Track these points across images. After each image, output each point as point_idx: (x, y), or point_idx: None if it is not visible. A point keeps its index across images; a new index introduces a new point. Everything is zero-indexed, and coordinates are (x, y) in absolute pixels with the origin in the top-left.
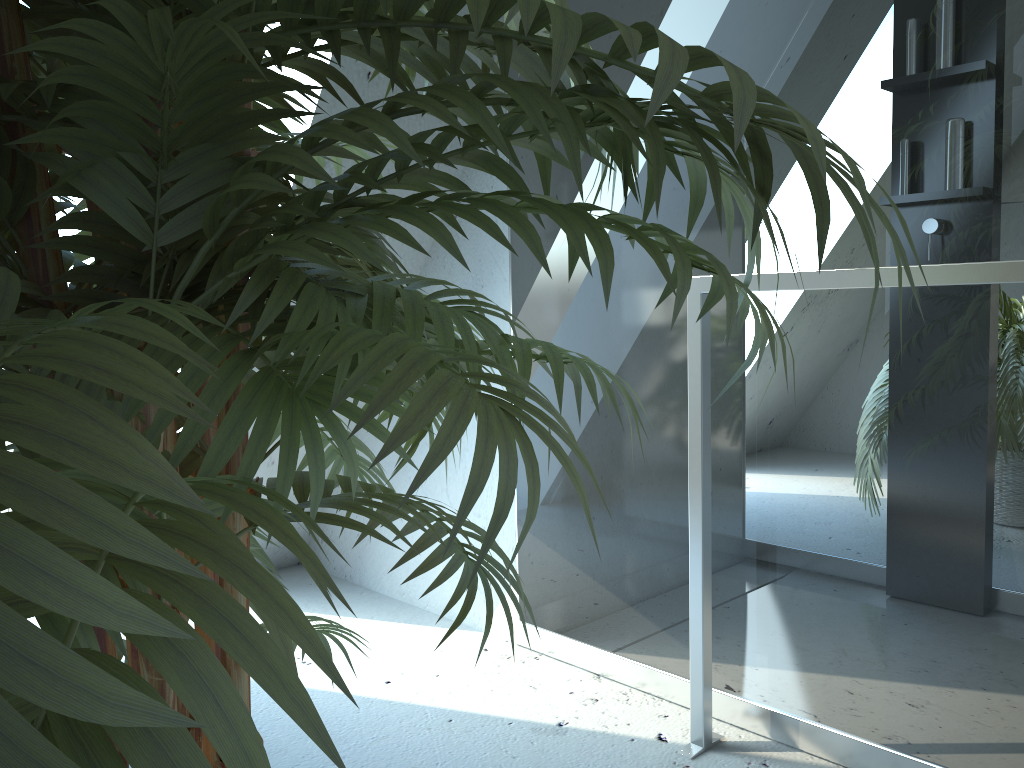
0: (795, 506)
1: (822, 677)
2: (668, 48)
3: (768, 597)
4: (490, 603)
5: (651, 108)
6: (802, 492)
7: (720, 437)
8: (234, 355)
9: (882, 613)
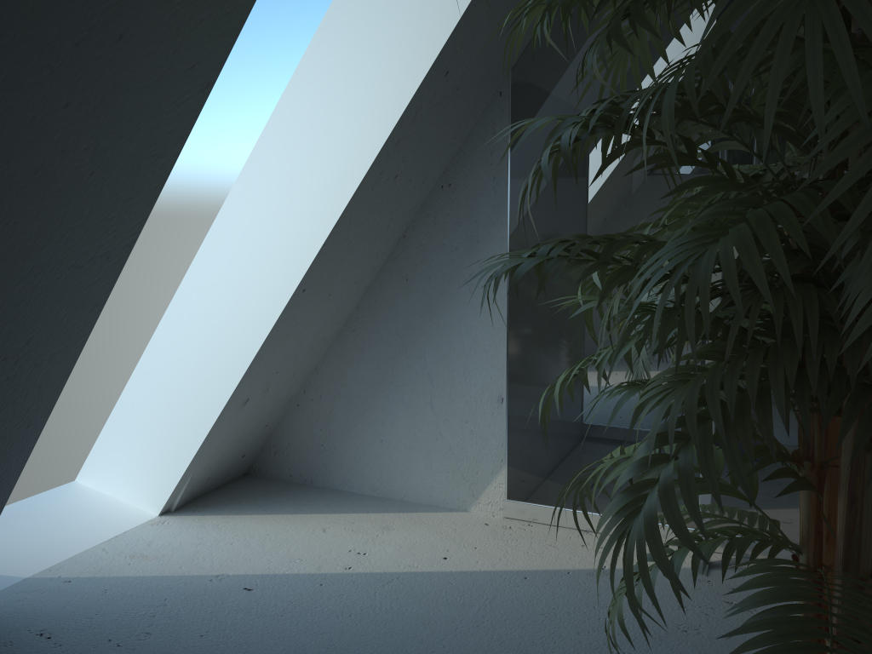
0: None
1: (778, 510)
2: None
3: None
4: None
5: None
6: None
7: None
8: None
9: None
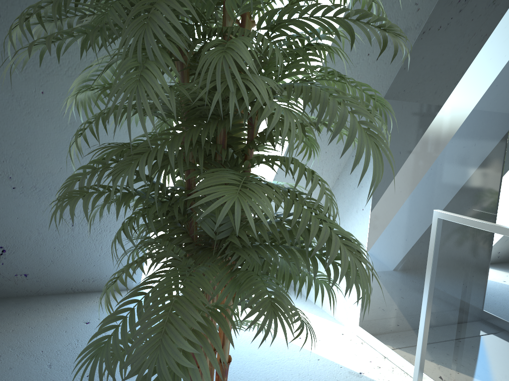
0: (469, 312)
1: None
2: (322, 237)
3: (454, 346)
4: (307, 333)
5: (312, 254)
6: (473, 307)
7: (444, 274)
8: (229, 272)
9: (497, 366)
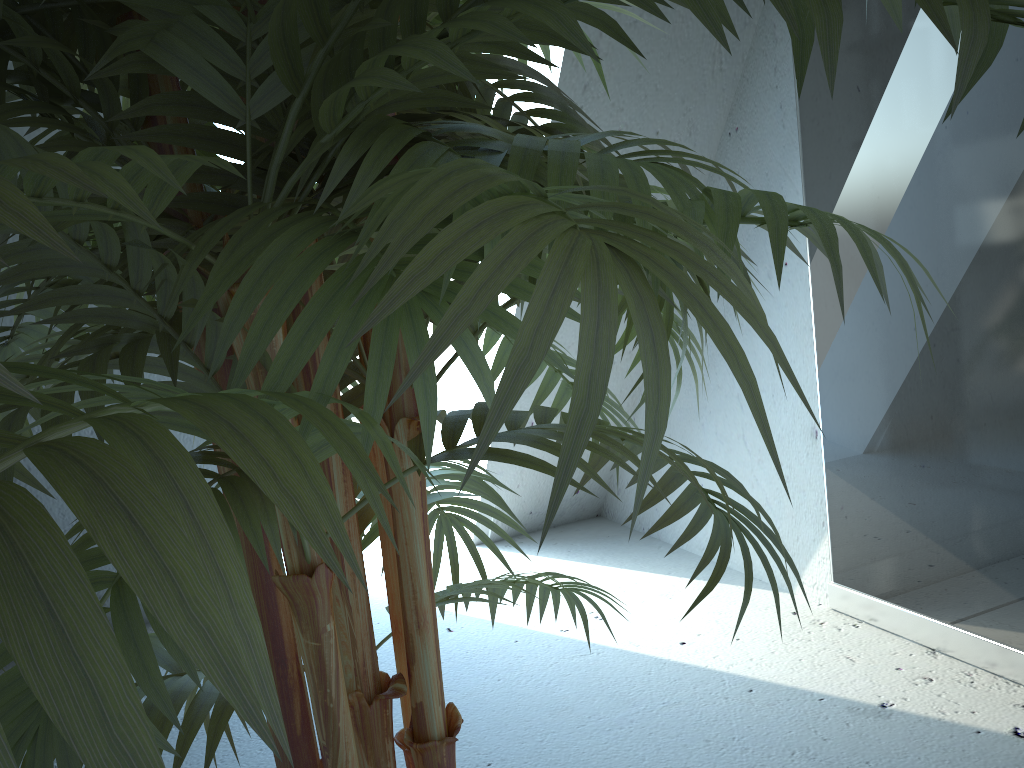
0: None
1: None
2: None
3: None
4: (748, 565)
5: None
6: None
7: None
8: (324, 239)
9: None
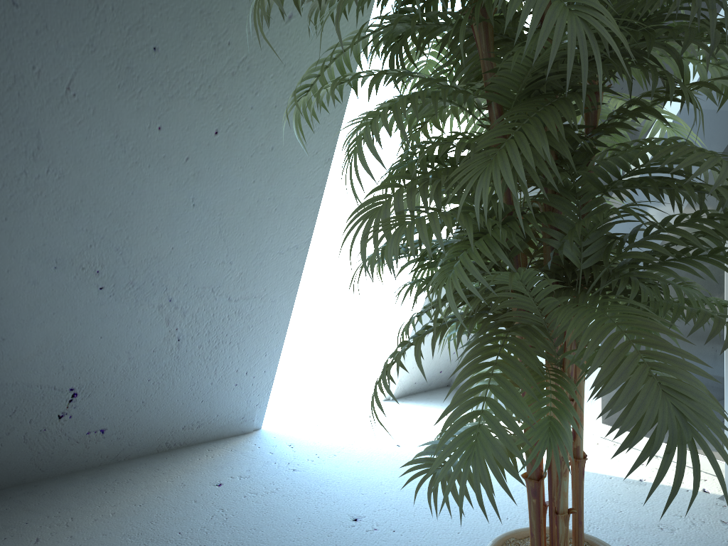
0: None
1: None
2: None
3: None
4: None
5: None
6: None
7: None
8: None
9: None
